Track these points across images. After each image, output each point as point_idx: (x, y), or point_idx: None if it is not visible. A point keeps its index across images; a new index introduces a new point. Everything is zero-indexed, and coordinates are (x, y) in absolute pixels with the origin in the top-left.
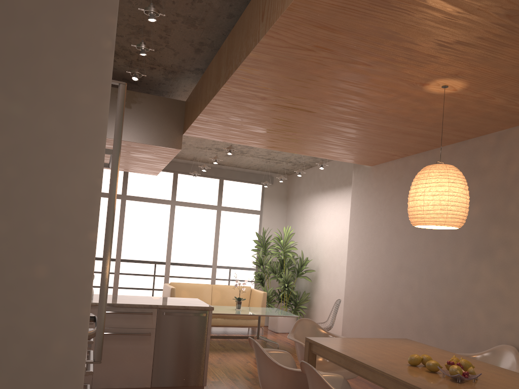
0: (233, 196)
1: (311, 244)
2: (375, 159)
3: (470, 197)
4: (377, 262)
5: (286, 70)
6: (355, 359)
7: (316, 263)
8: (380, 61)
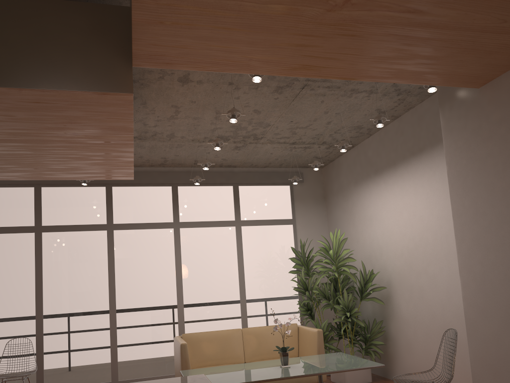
0: (255, 205)
1: (372, 251)
2: (497, 61)
3: None
4: None
5: None
6: None
7: (384, 276)
8: None
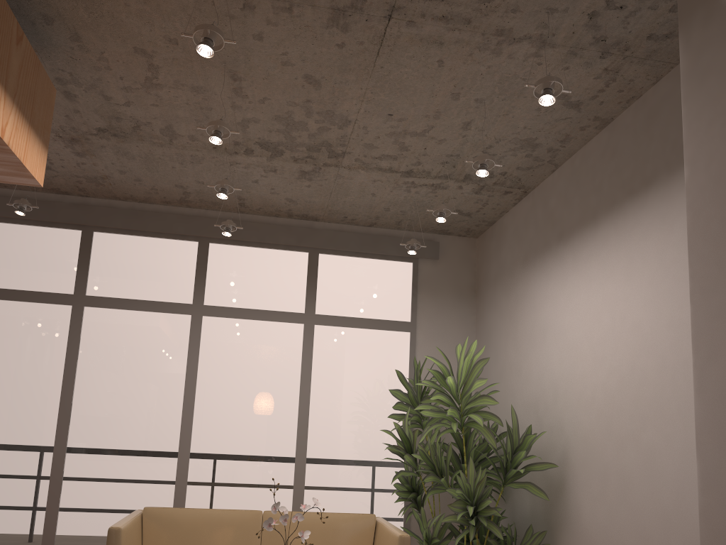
0: (344, 291)
1: (540, 391)
2: None
3: None
4: None
5: None
6: None
7: (557, 442)
8: None
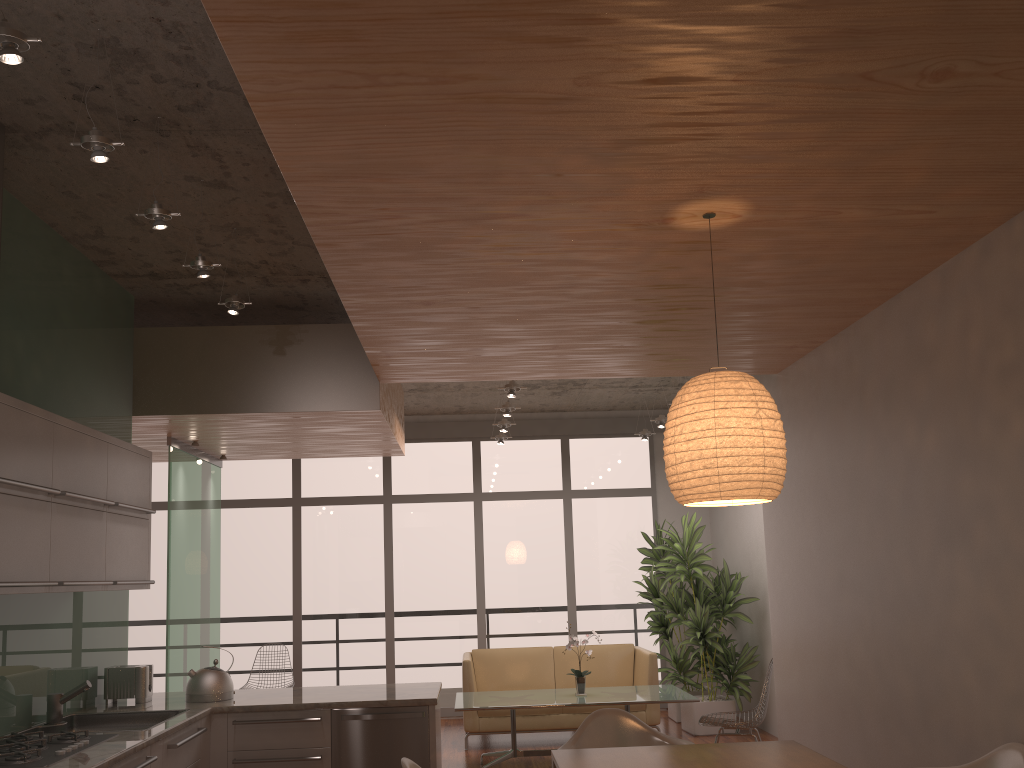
0: (593, 468)
1: (749, 543)
2: (766, 360)
3: (919, 414)
4: (807, 574)
5: (403, 254)
6: None
7: (760, 582)
8: (533, 204)
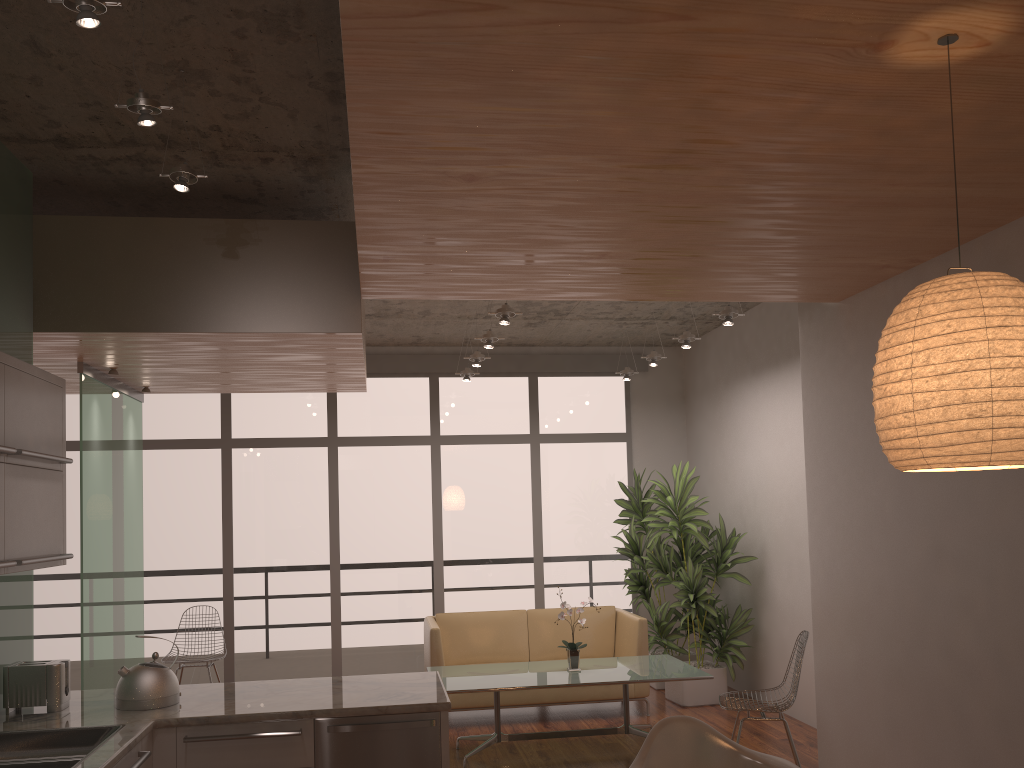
0: (563, 410)
1: (743, 496)
2: (840, 283)
3: None
4: (878, 541)
5: (471, 86)
6: None
7: (757, 539)
8: None
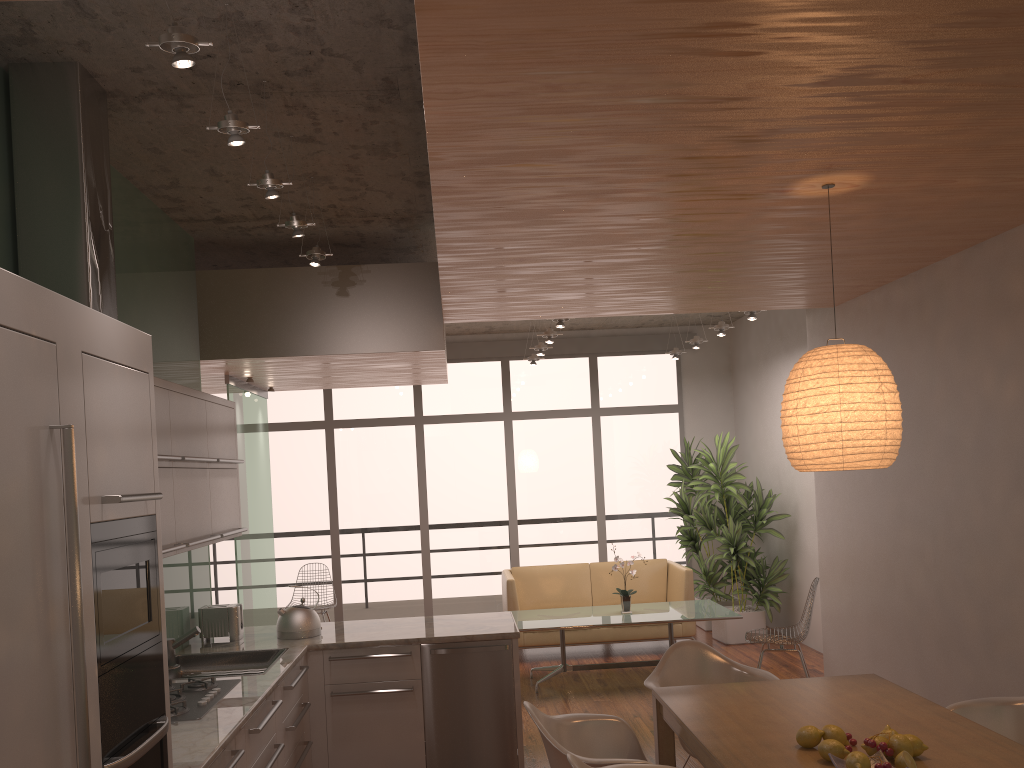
0: (621, 385)
1: (780, 461)
2: (828, 297)
3: (999, 364)
4: (863, 504)
5: (516, 222)
6: (697, 739)
7: (791, 498)
8: (661, 181)
